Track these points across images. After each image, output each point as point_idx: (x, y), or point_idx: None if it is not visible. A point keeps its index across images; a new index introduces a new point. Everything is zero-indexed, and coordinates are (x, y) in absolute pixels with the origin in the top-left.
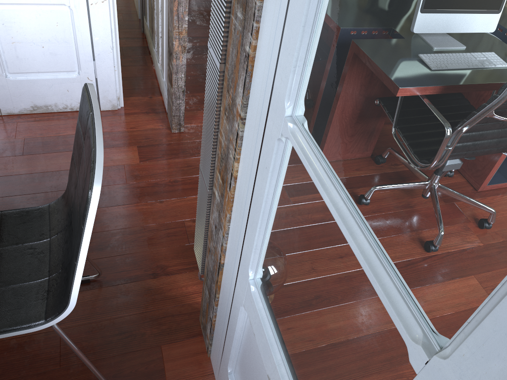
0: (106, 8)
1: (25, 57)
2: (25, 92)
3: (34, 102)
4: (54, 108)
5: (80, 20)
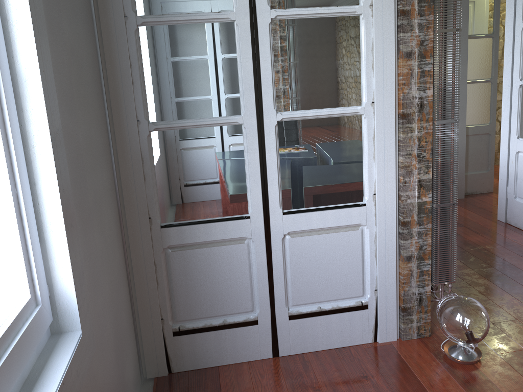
0: None
1: None
2: None
3: None
4: None
5: None
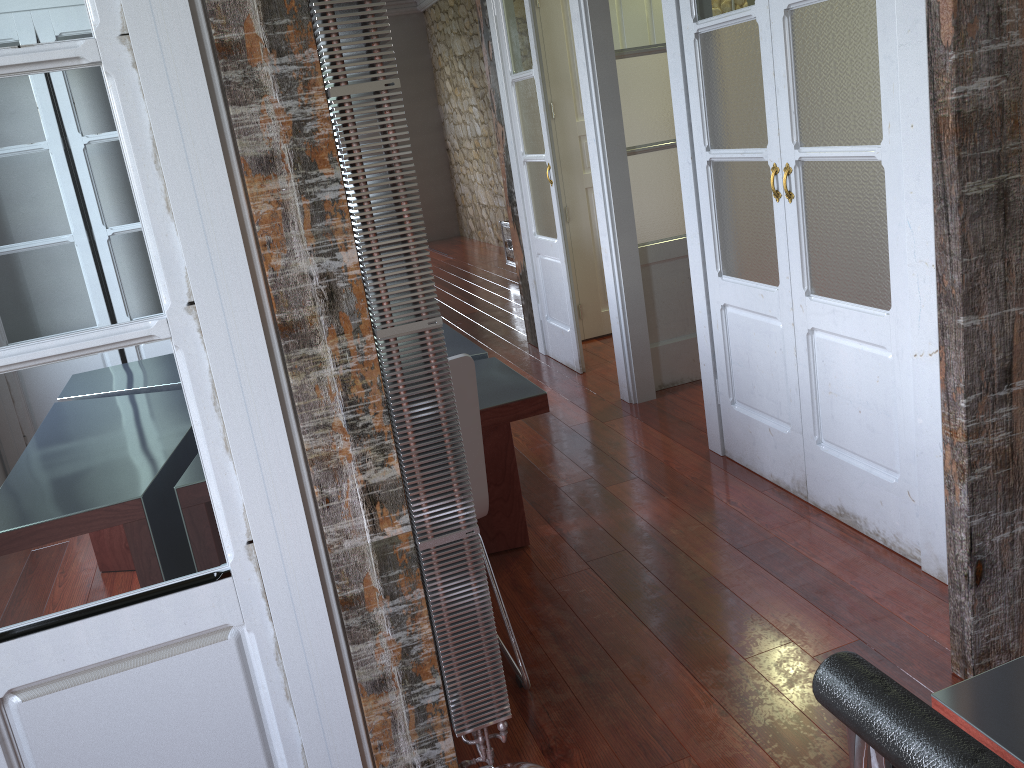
0: (934, 368)
1: (839, 419)
2: (832, 477)
3: (841, 501)
4: (863, 526)
5: (902, 380)
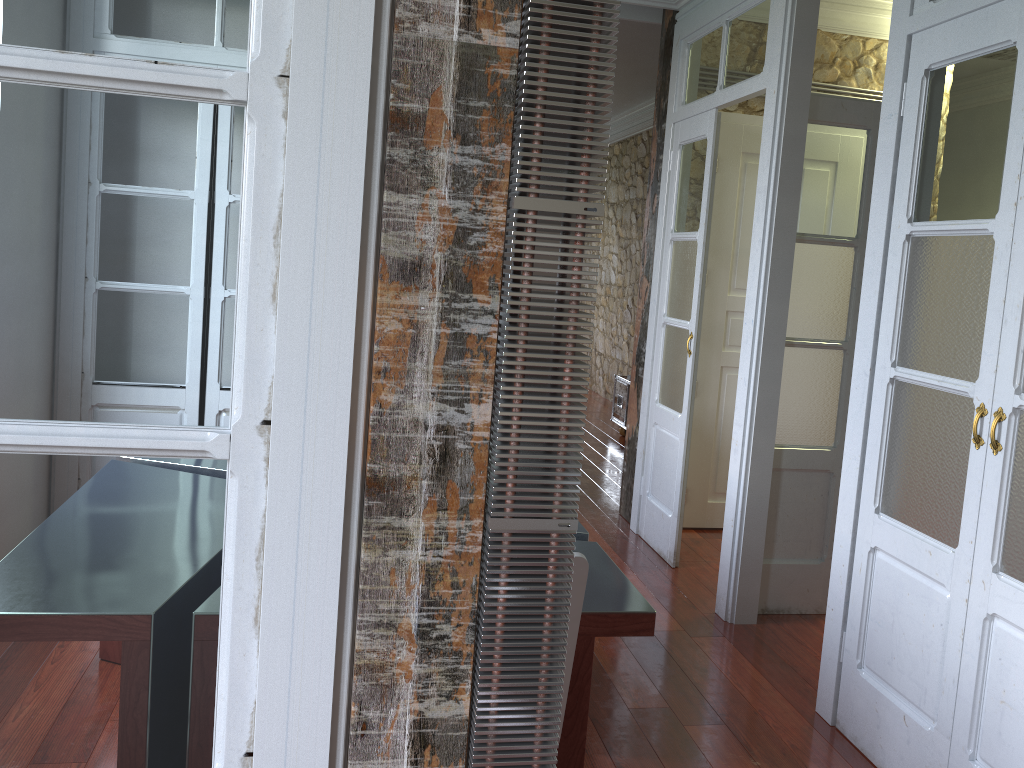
0: None
1: (1009, 740)
2: None
3: None
4: None
5: None
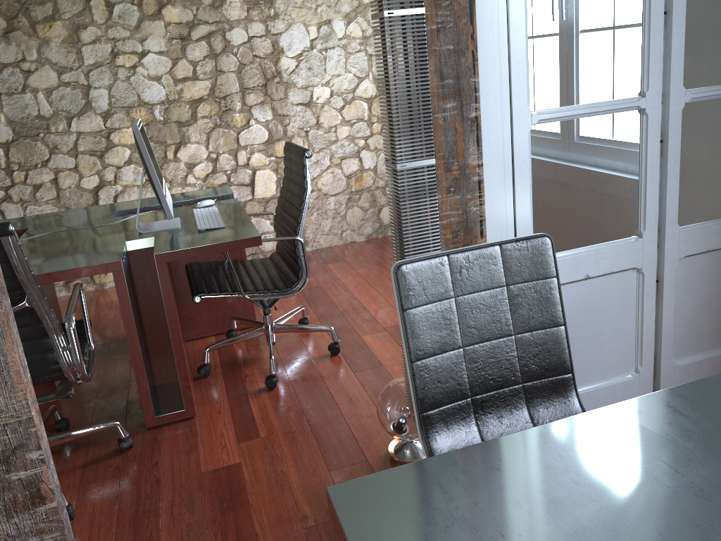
0: None
1: None
2: None
3: None
4: None
5: None
